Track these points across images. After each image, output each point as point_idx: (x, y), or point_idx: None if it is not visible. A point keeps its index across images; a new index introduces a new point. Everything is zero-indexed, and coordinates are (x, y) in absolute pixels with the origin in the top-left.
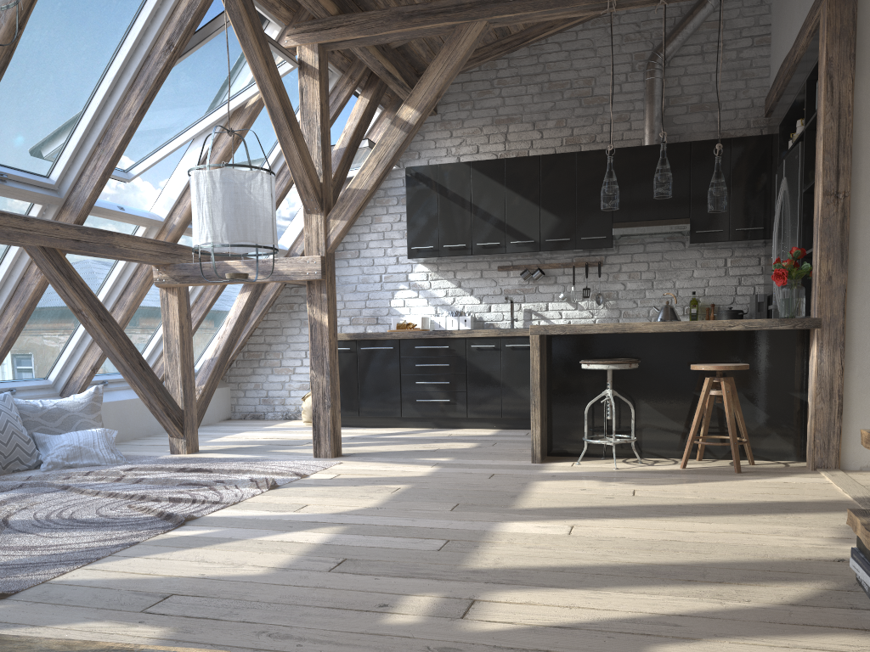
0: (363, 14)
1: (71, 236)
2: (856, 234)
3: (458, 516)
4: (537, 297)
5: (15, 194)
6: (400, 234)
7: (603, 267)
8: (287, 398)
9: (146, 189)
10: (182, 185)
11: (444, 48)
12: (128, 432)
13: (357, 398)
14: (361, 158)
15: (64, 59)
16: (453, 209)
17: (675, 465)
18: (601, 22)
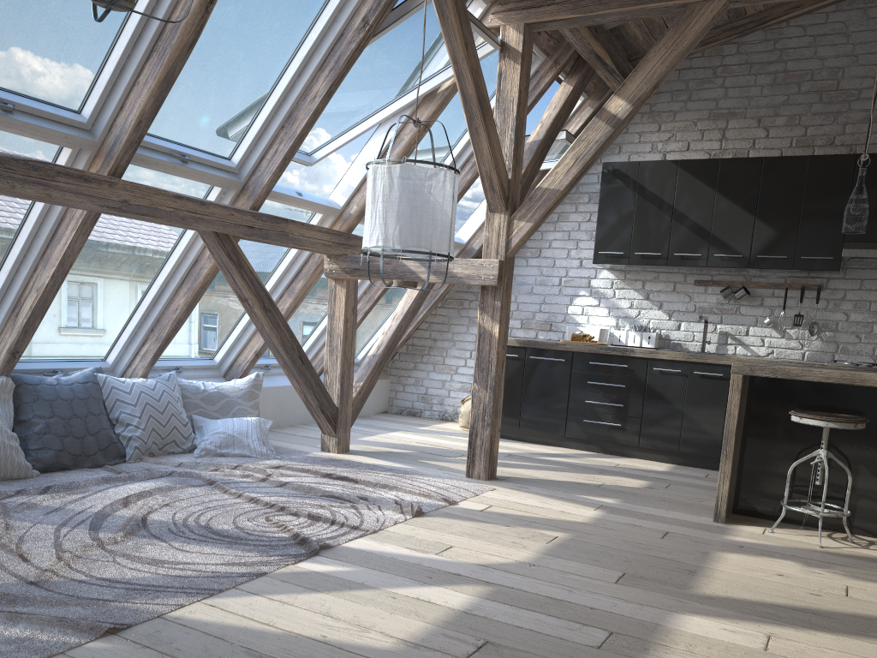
0: None
1: (245, 222)
2: None
3: (624, 594)
4: (737, 319)
5: (195, 176)
6: (587, 235)
7: (823, 292)
8: (446, 398)
9: (338, 162)
10: (363, 172)
11: (670, 31)
12: (284, 419)
13: (519, 410)
14: (555, 150)
15: (256, 37)
16: (651, 212)
17: None
18: (861, 2)
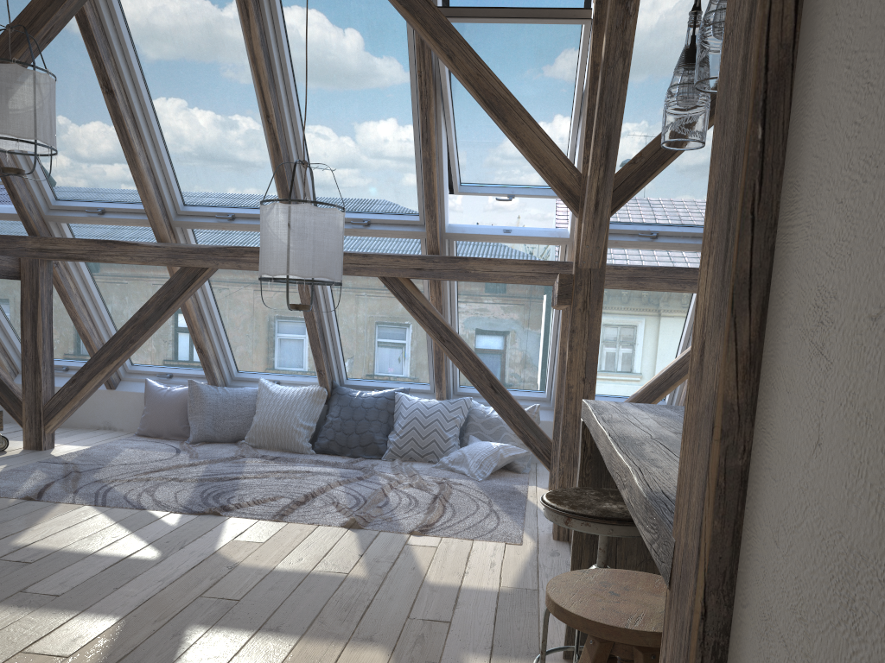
0: None
1: (413, 265)
2: (811, 80)
3: (165, 599)
4: None
5: (378, 235)
6: None
7: None
8: None
9: None
10: None
11: None
12: None
13: None
14: None
15: (366, 117)
16: None
17: None
18: None
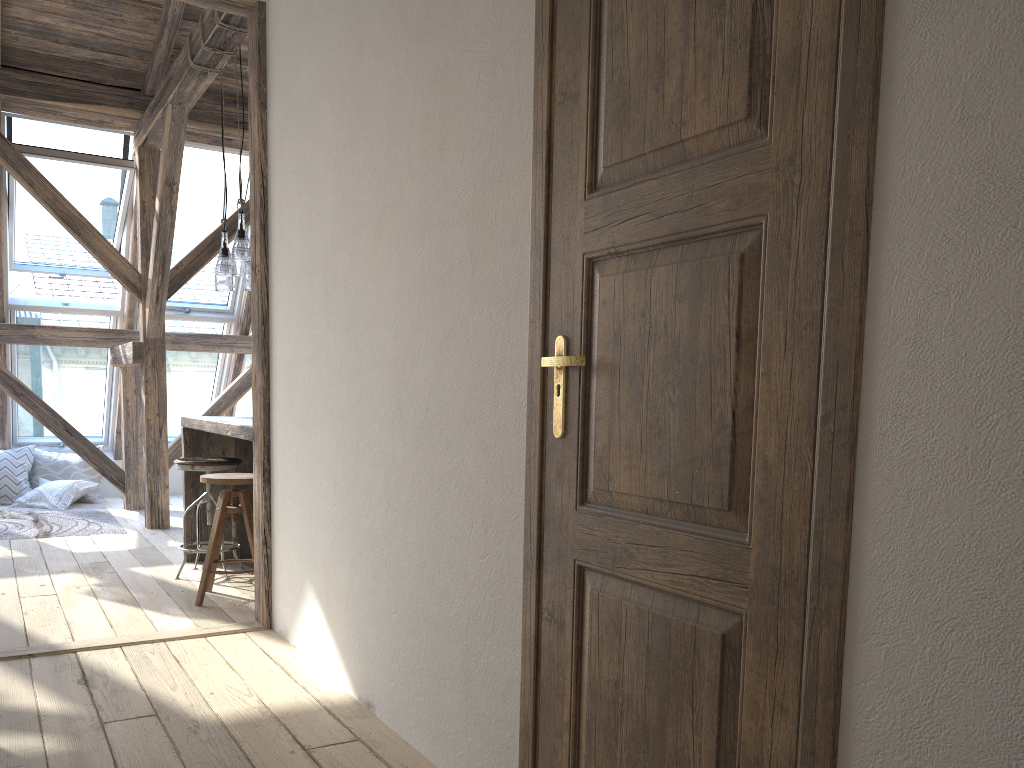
0: (144, 114)
1: None
2: (272, 320)
3: None
4: None
5: None
6: None
7: None
8: None
9: None
10: None
11: (162, 137)
12: None
13: None
14: None
15: None
16: None
17: (226, 588)
18: None
